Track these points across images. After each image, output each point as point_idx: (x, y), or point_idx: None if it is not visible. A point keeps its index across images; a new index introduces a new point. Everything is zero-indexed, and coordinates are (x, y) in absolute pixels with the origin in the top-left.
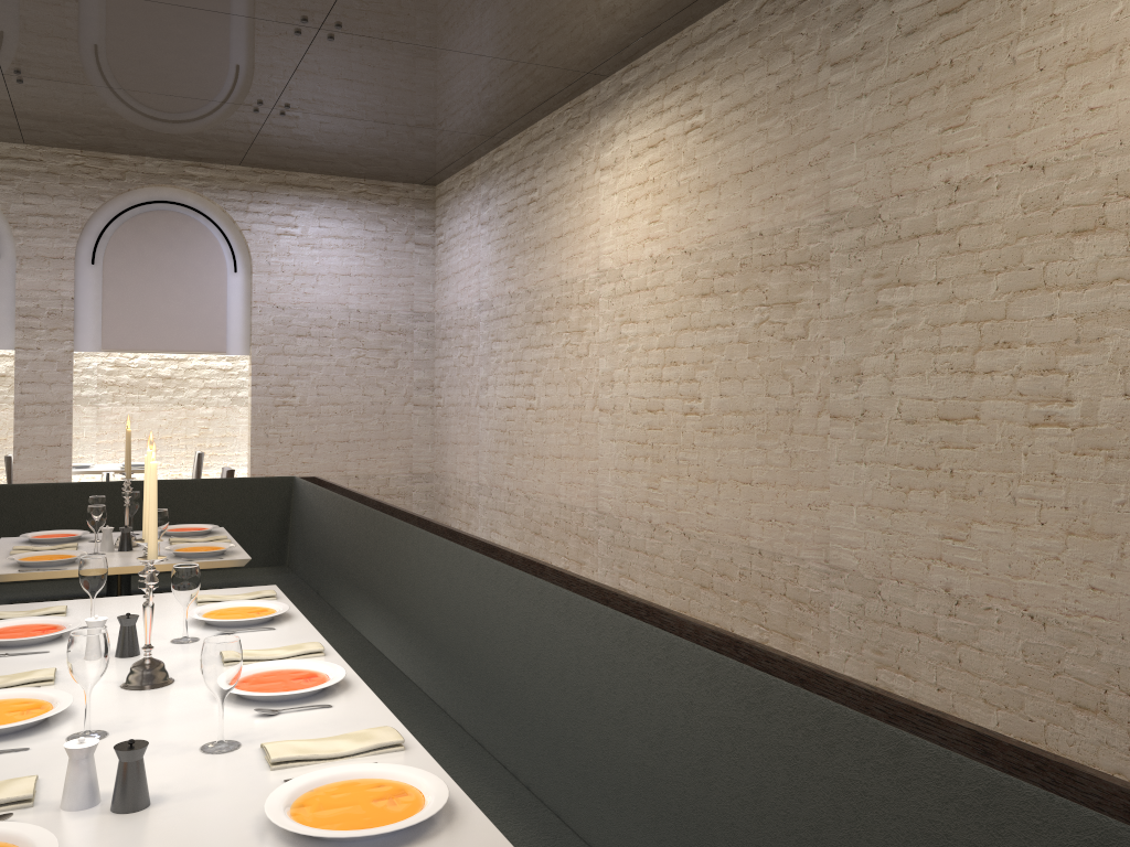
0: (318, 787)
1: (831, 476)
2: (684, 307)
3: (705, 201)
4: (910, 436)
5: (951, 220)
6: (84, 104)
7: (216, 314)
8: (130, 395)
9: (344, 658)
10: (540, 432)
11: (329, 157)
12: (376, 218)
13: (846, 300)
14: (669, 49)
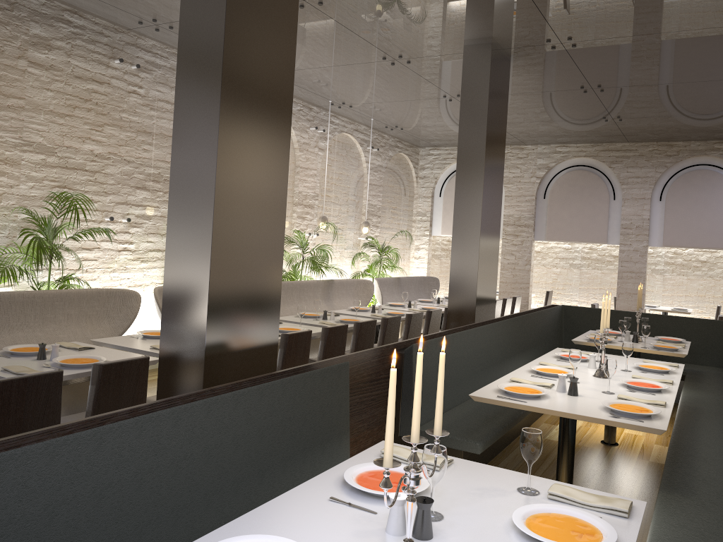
0: (623, 403)
1: None
2: None
3: None
4: None
5: None
6: (652, 124)
7: None
8: (681, 270)
9: (717, 405)
10: None
11: None
12: None
13: None
14: None
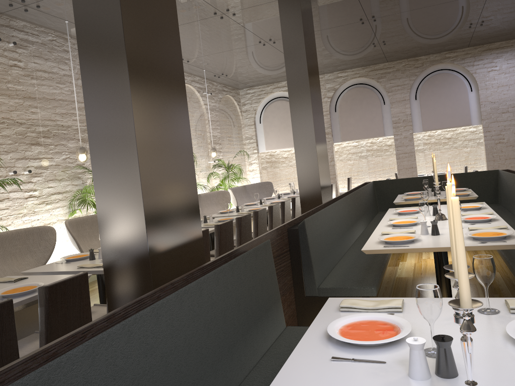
0: (479, 232)
1: None
2: None
3: None
4: None
5: None
6: (405, 44)
7: (465, 110)
8: (435, 147)
9: (513, 227)
10: None
11: (507, 33)
12: None
13: None
14: None
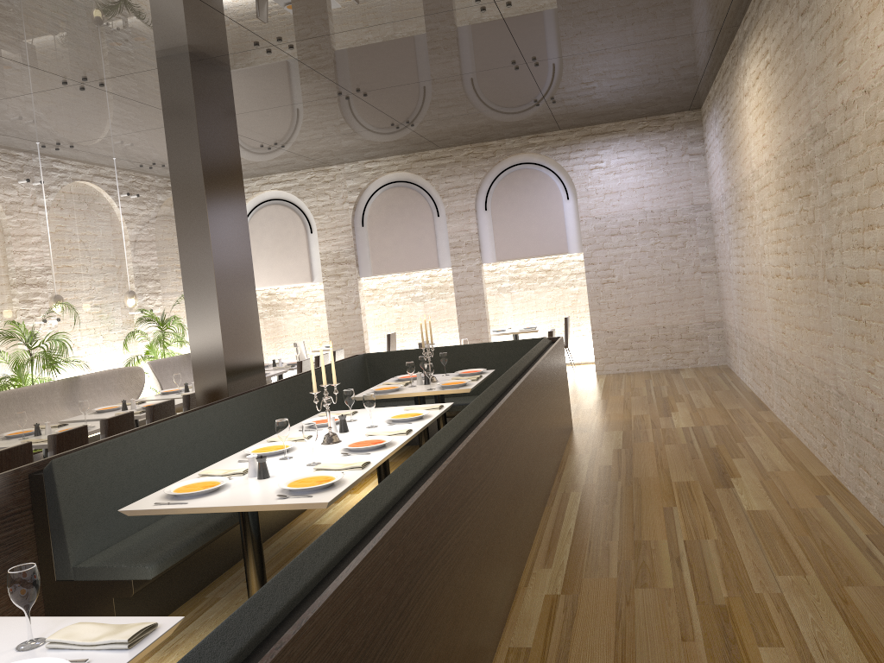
0: (310, 477)
1: (832, 325)
2: (778, 198)
3: (776, 119)
4: (851, 295)
5: (846, 132)
6: (450, 125)
7: (559, 229)
8: (528, 284)
9: None
10: (748, 291)
11: (608, 113)
12: (657, 143)
13: (823, 193)
14: (754, 4)
